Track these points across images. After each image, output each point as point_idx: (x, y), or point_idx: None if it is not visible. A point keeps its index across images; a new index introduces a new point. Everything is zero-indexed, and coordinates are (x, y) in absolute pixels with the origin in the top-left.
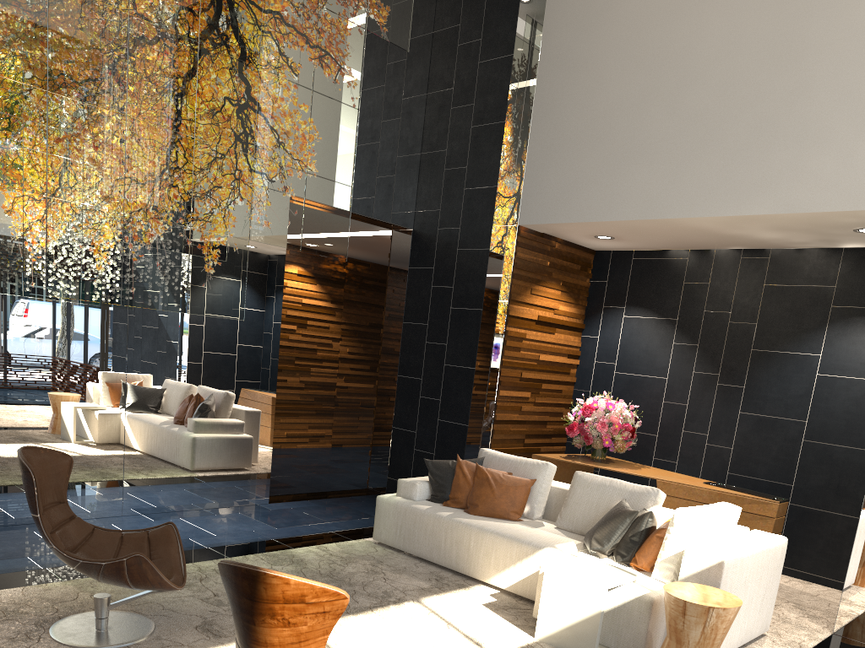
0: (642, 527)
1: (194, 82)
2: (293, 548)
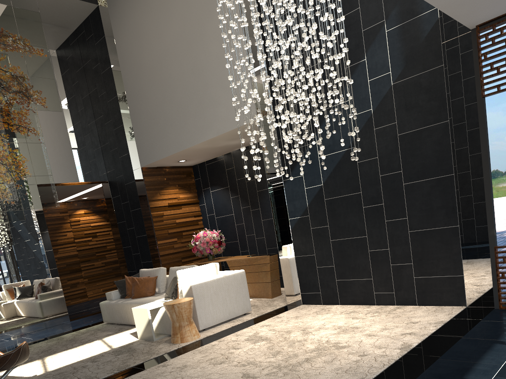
0: (177, 282)
1: None
2: (64, 335)
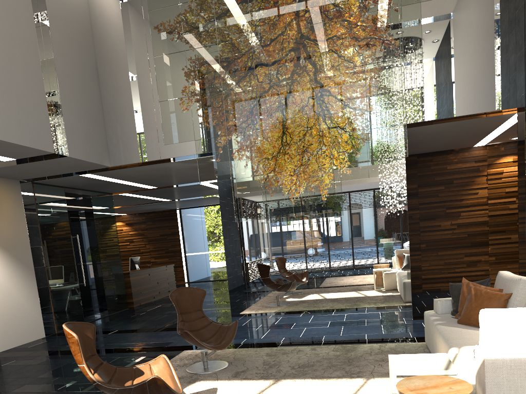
0: None
1: (290, 98)
2: (365, 344)
